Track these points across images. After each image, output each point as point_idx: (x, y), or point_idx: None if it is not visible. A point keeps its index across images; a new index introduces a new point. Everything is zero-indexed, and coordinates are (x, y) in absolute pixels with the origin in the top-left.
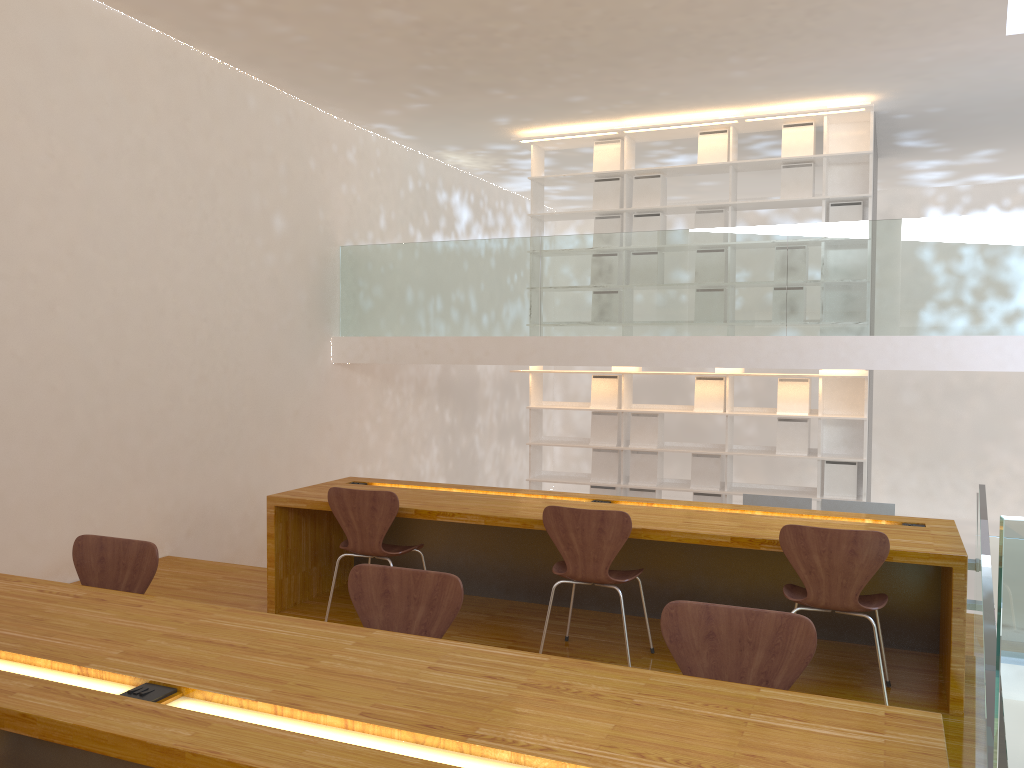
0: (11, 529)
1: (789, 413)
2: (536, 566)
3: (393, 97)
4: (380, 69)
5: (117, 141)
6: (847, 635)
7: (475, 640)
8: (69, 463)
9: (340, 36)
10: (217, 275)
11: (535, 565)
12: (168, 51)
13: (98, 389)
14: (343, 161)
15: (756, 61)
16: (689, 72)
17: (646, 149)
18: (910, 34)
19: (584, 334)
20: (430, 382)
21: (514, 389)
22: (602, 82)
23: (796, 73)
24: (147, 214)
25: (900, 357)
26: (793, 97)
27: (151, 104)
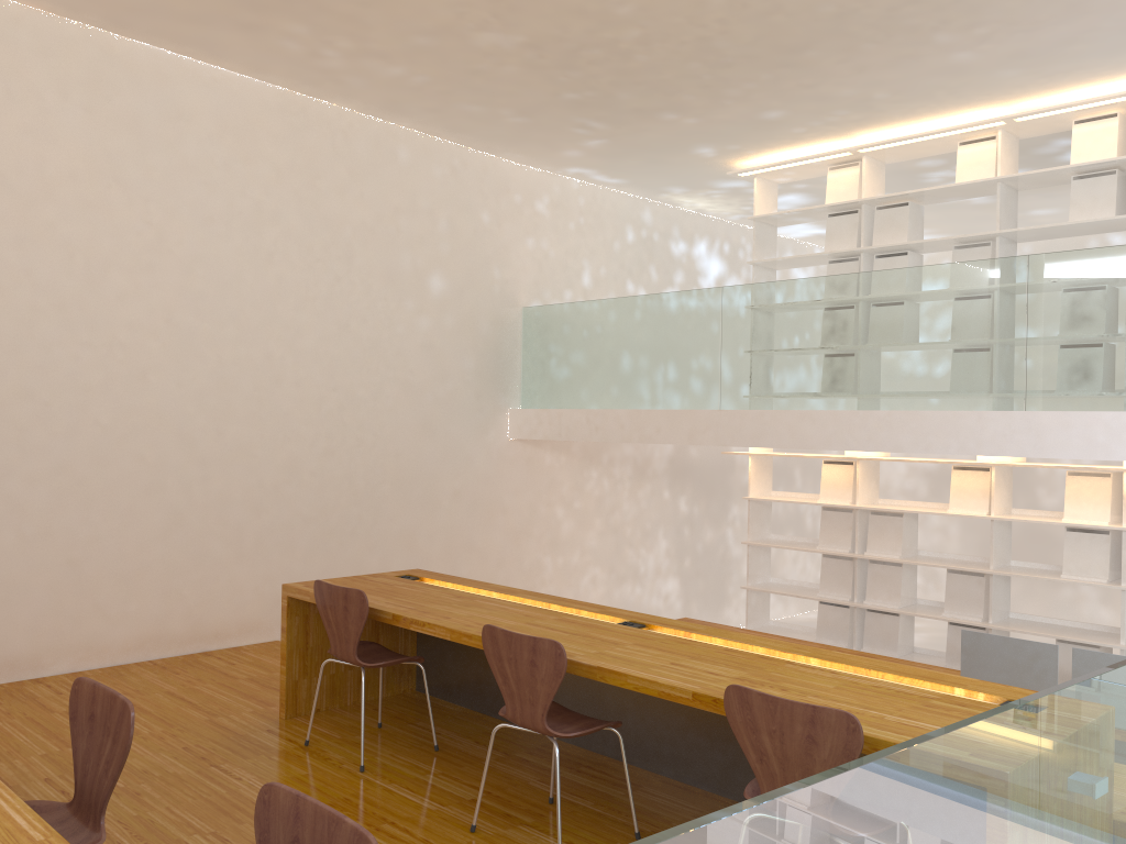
0: (87, 599)
1: (1080, 521)
2: (580, 699)
3: (562, 135)
4: (526, 104)
5: (228, 204)
6: None
7: (446, 784)
8: (158, 535)
9: (459, 71)
10: (351, 341)
11: (579, 698)
12: (295, 108)
13: (196, 460)
14: (530, 212)
15: (975, 35)
16: (891, 62)
17: (918, 172)
18: None
19: (768, 407)
20: (656, 463)
21: (792, 475)
22: (787, 89)
23: (1049, 45)
24: (263, 278)
25: None
26: (1073, 80)
27: (271, 164)
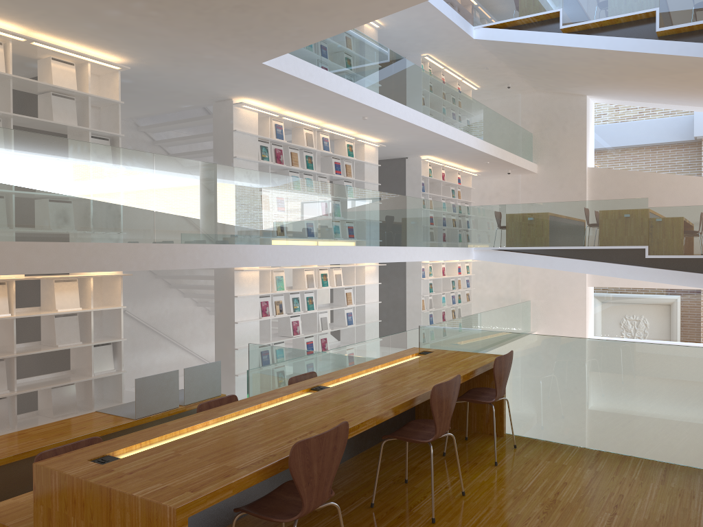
0: None
1: (68, 309)
2: None
3: None
4: None
5: None
6: (392, 430)
7: None
8: None
9: None
10: None
11: None
12: None
13: None
14: None
15: (147, 13)
16: None
17: None
18: (240, 42)
19: None
20: None
21: None
22: None
23: (140, 30)
24: None
25: (225, 259)
26: (89, 41)
27: None
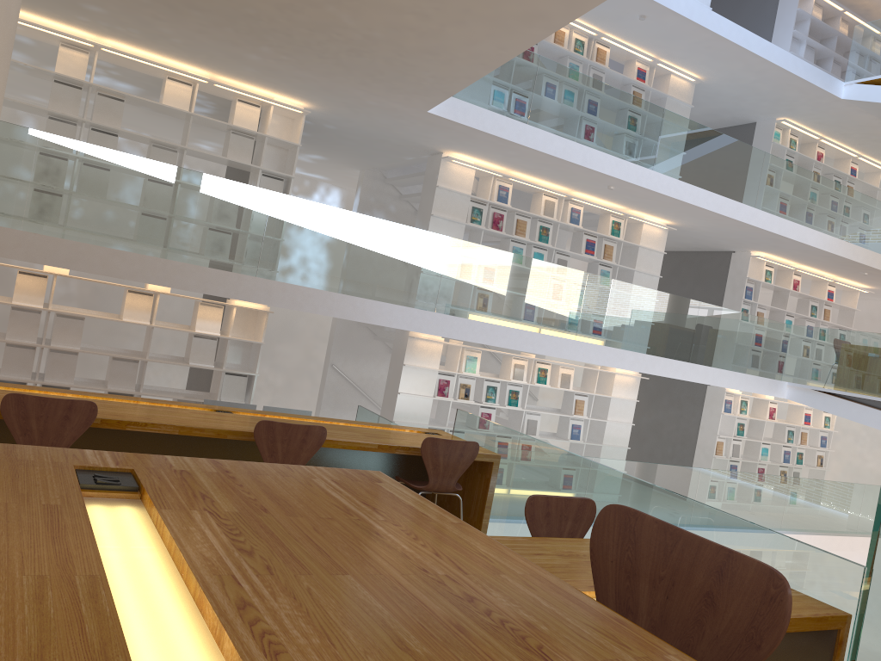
0: None
1: (206, 332)
2: None
3: None
4: None
5: None
6: None
7: None
8: None
9: None
10: None
11: None
12: None
13: None
14: None
15: (278, 57)
16: (222, 40)
17: None
18: (385, 88)
19: (74, 239)
20: None
21: None
22: (141, 11)
23: (290, 74)
24: None
25: (335, 308)
26: (262, 84)
27: None
